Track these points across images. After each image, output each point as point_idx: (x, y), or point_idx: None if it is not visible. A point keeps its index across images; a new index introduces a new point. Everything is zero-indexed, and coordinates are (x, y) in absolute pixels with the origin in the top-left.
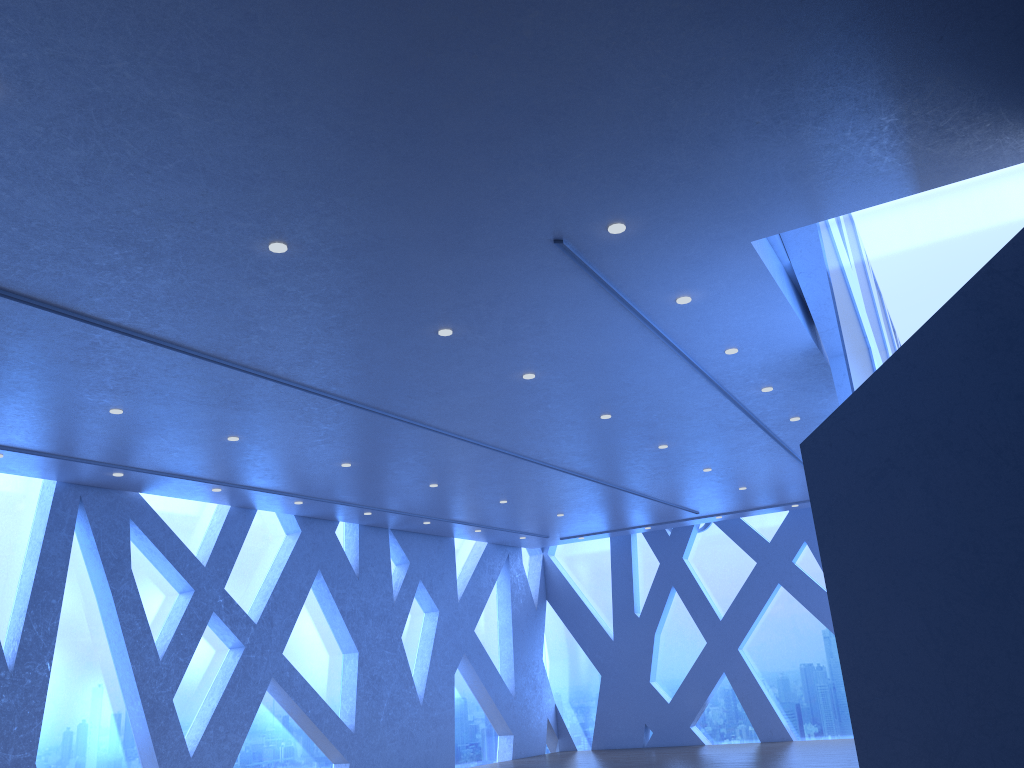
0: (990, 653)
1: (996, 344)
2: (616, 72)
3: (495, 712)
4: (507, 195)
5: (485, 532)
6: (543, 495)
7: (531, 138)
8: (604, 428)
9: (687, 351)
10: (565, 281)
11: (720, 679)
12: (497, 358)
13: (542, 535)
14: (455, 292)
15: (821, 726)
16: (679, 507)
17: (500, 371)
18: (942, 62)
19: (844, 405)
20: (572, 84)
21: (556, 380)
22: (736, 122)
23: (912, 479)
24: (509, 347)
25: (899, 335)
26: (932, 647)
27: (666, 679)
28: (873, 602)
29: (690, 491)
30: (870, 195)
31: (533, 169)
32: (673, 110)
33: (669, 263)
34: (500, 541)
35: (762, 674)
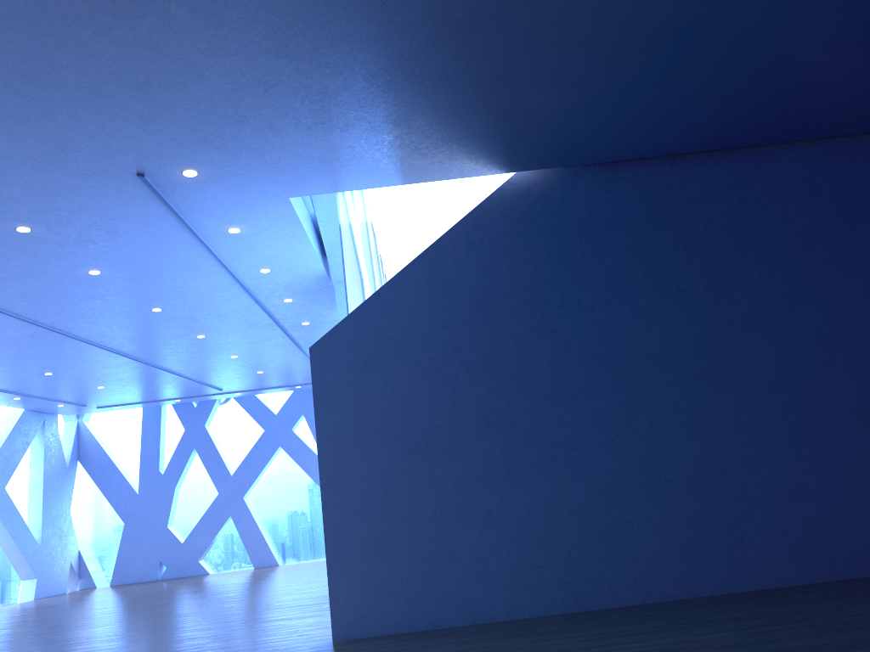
0: (412, 487)
1: (437, 292)
2: (208, 70)
3: (20, 560)
4: (104, 135)
5: (24, 400)
6: (88, 370)
7: (132, 99)
8: (154, 319)
9: (231, 267)
10: (141, 204)
11: (227, 522)
12: (68, 255)
13: (80, 404)
14: (40, 199)
15: (301, 553)
16: (207, 385)
17: (69, 266)
18: (423, 111)
19: (341, 323)
20: (172, 70)
21: (119, 278)
22: (289, 119)
23: (379, 376)
24: (81, 248)
25: (381, 278)
26: (379, 485)
27: (182, 524)
28: (346, 456)
29: (218, 372)
30: (373, 181)
31: (130, 121)
32: (246, 103)
33: (227, 203)
34: (38, 408)
35: (260, 516)
